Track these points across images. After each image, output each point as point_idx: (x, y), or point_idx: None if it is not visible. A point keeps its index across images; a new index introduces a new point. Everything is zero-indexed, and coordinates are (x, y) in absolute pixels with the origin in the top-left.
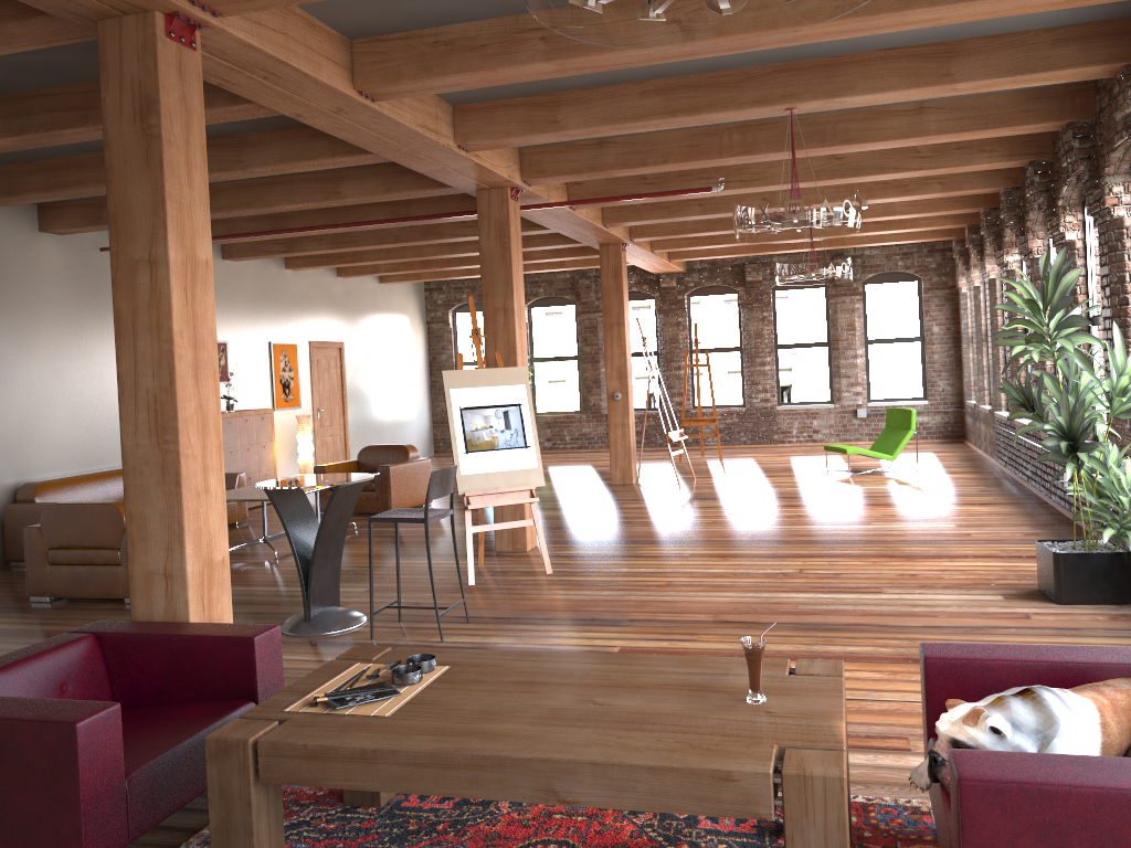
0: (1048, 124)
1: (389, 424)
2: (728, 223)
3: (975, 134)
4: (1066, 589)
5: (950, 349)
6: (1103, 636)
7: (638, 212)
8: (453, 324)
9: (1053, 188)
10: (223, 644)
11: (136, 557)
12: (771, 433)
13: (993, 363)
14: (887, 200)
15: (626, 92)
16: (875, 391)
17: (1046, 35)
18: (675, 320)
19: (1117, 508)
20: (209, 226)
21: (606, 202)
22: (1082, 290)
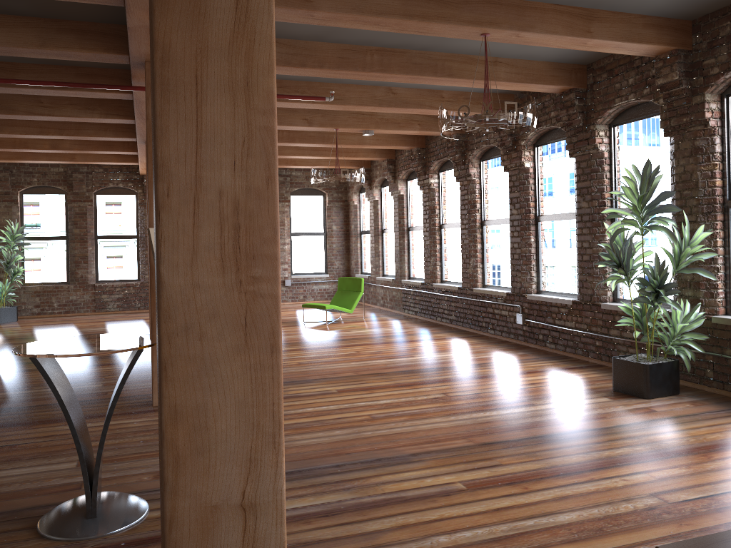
0: (563, 87)
1: None
2: None
3: (522, 86)
4: (651, 388)
5: (343, 241)
6: (719, 417)
7: None
8: None
9: None
10: None
11: (183, 484)
12: None
13: (400, 249)
14: (385, 131)
15: None
16: (295, 268)
17: (640, 19)
18: None
19: (671, 332)
20: None
21: None
22: (532, 199)
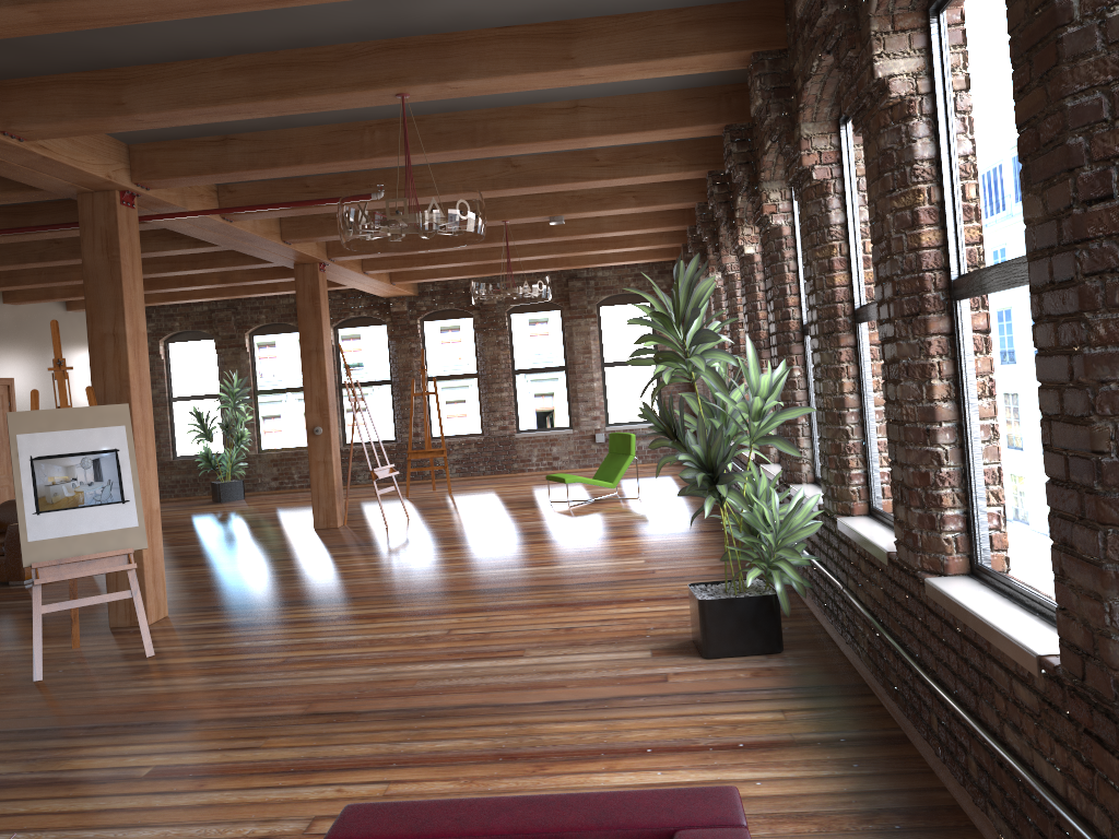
0: (706, 126)
1: None
2: None
3: (635, 136)
4: (712, 640)
5: None
6: (736, 701)
7: (321, 227)
8: (165, 355)
9: (732, 199)
10: None
11: None
12: (511, 462)
13: None
14: (584, 215)
15: (206, 69)
16: (613, 415)
17: (671, 17)
18: (408, 346)
19: (763, 545)
20: None
21: (265, 213)
22: (763, 306)
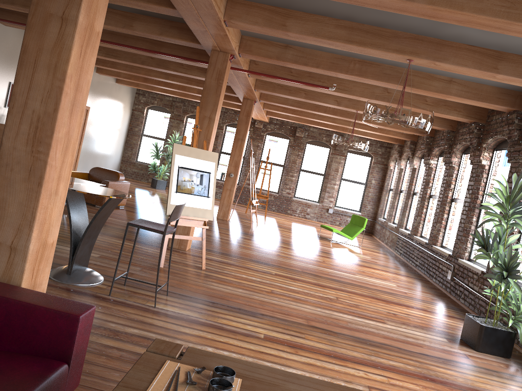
0: (507, 107)
1: (100, 156)
2: (309, 106)
3: (471, 101)
4: (482, 344)
5: (377, 192)
6: (512, 380)
7: (274, 88)
8: (146, 114)
9: (481, 137)
10: (53, 315)
11: None
12: (287, 209)
13: (404, 206)
14: None
15: (328, 22)
16: (339, 202)
17: None
18: (257, 144)
19: (515, 309)
20: (105, 9)
21: (268, 78)
22: (482, 189)
